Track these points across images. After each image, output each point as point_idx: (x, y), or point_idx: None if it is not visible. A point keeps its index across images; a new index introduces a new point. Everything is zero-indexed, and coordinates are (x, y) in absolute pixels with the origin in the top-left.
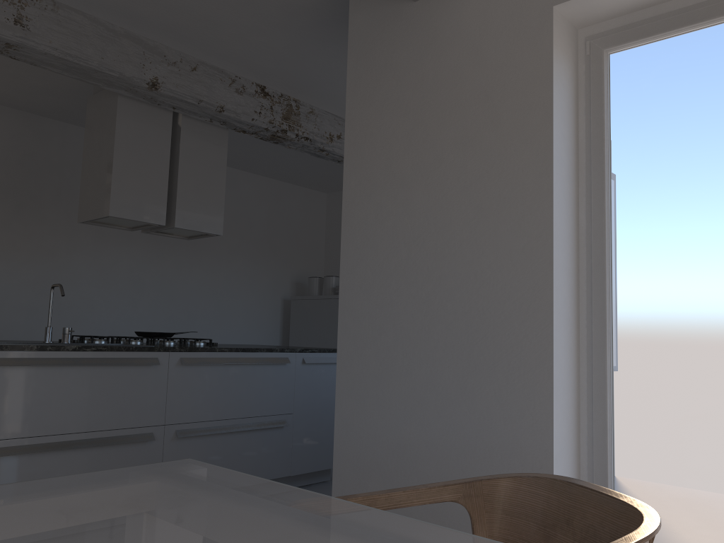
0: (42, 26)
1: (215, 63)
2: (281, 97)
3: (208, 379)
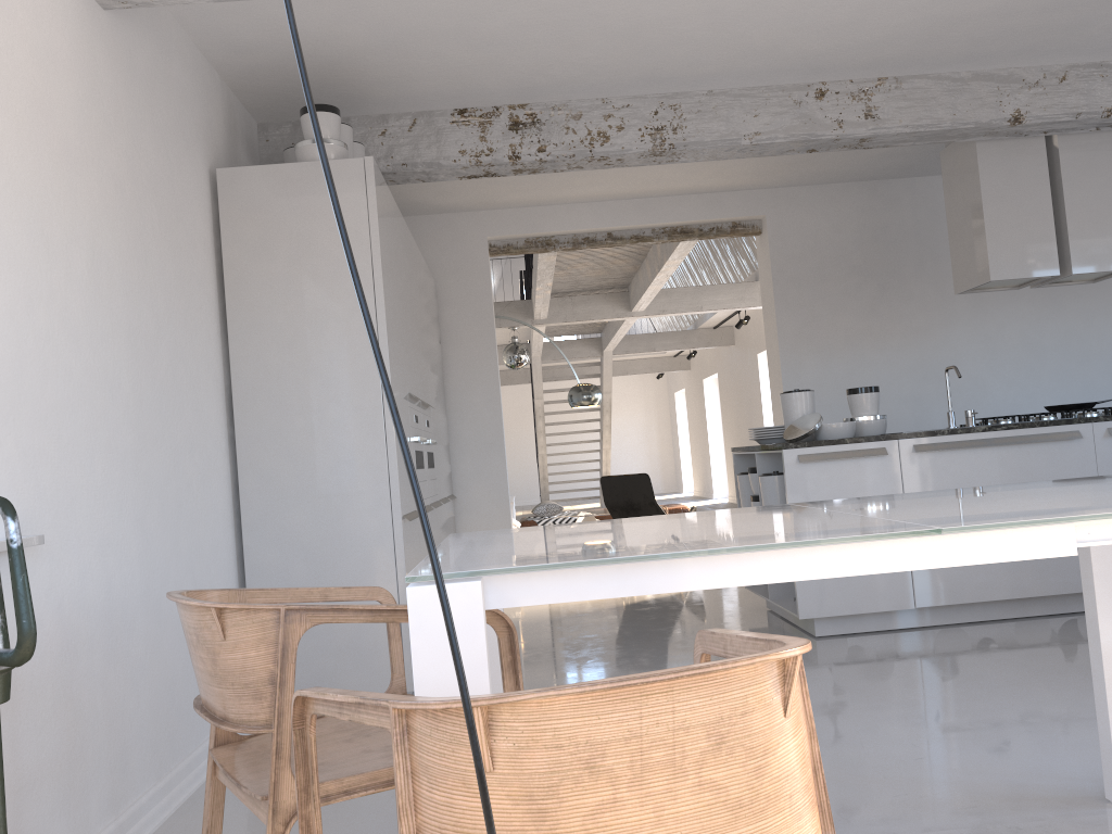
0: (889, 109)
1: (1090, 59)
2: None
3: None
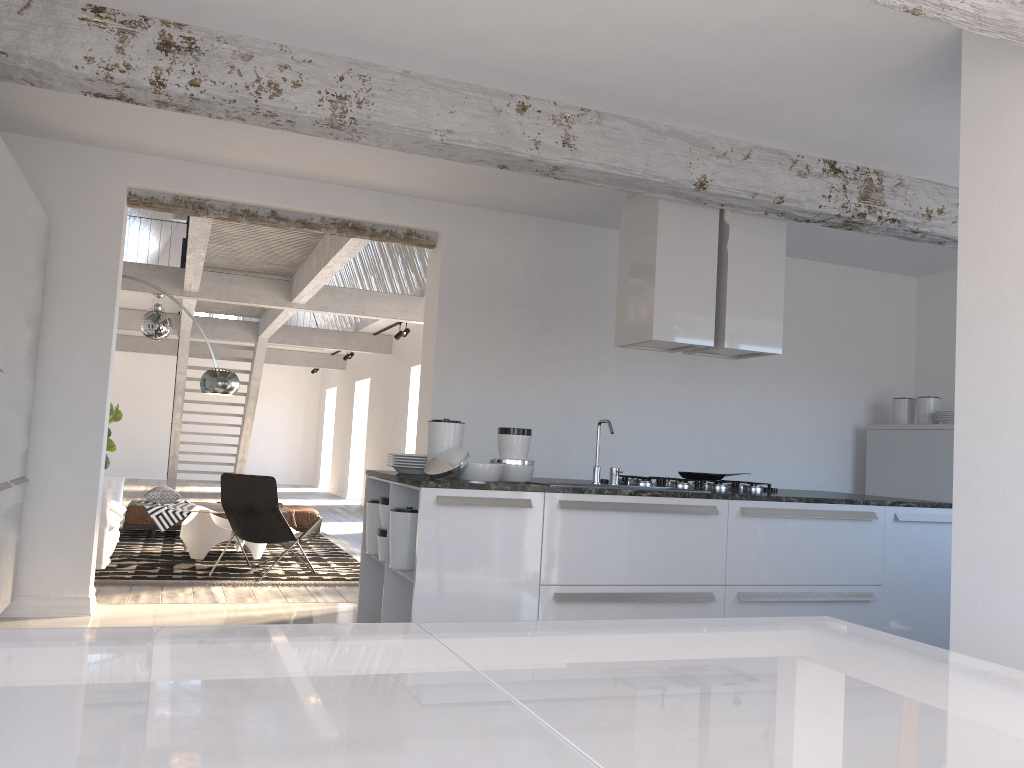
0: (588, 142)
1: (772, 144)
2: (856, 172)
3: (773, 534)
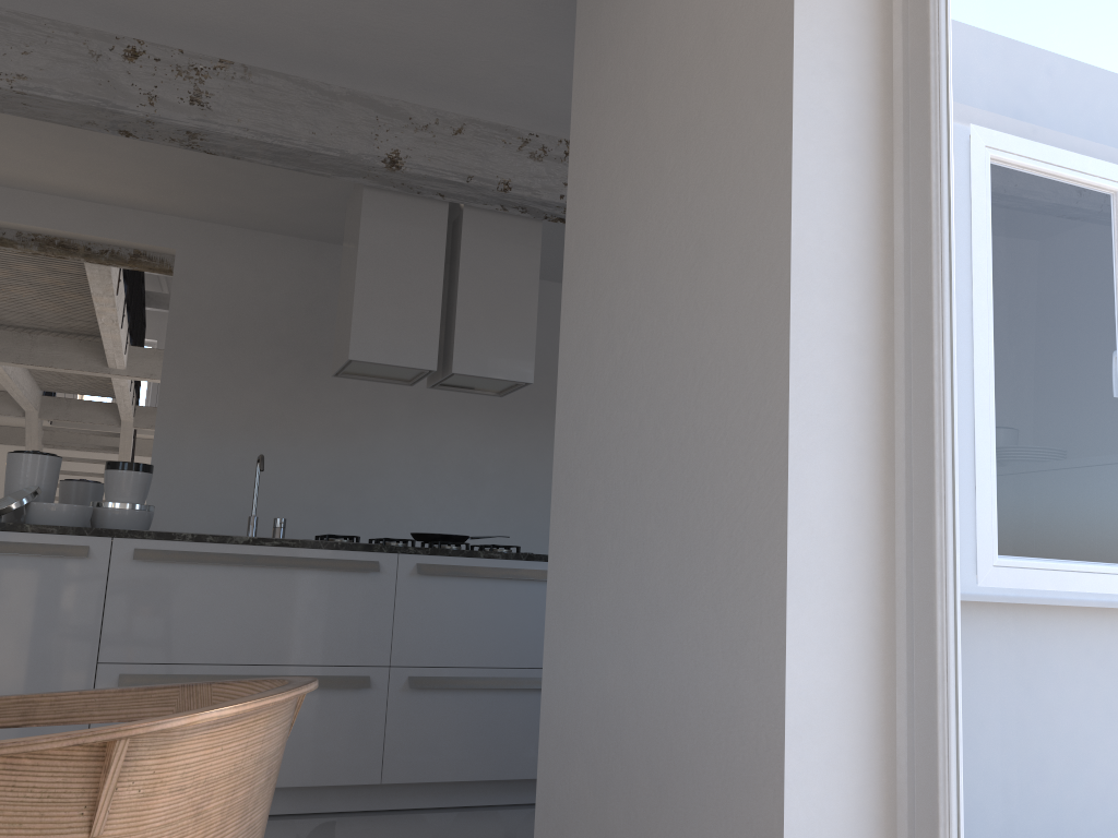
0: (228, 101)
1: (492, 118)
2: None
3: (465, 600)
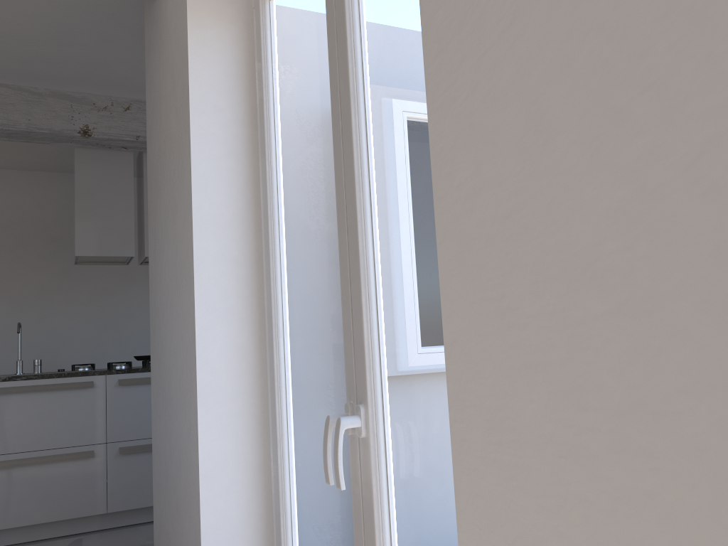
0: None
1: None
2: None
3: None
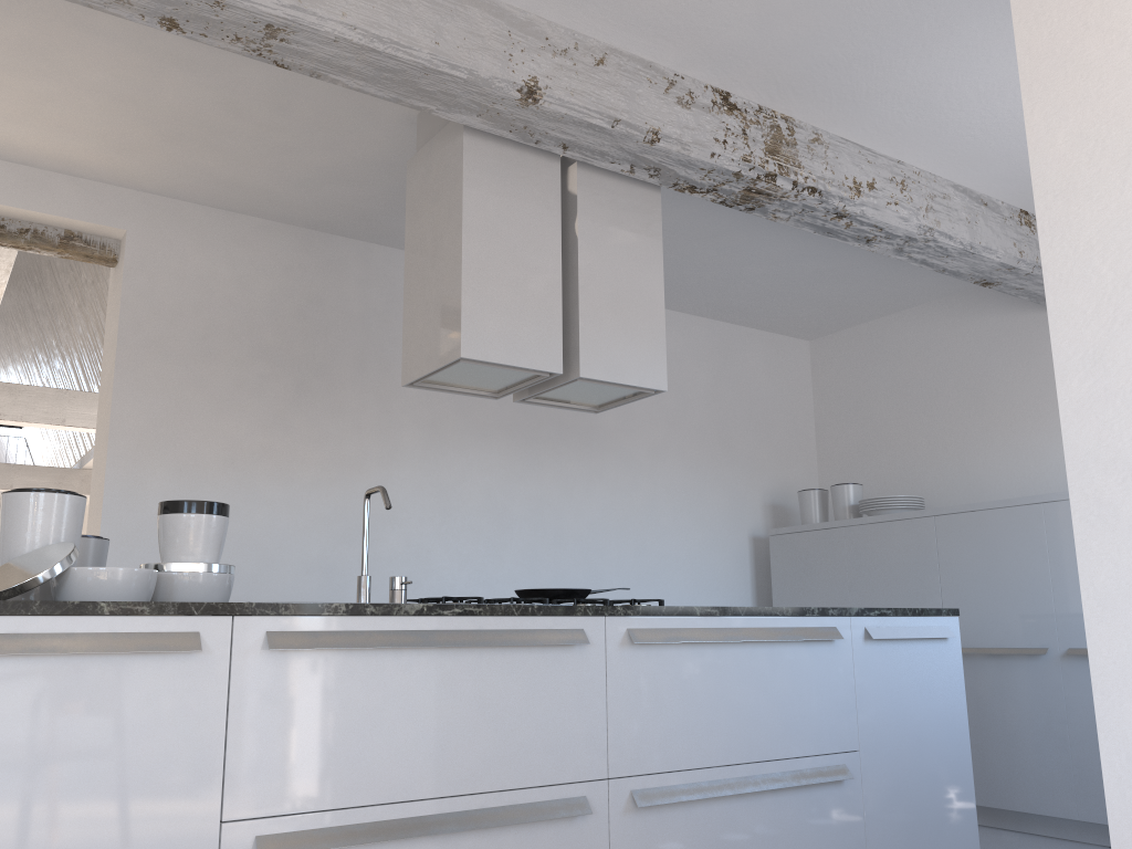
0: None
1: (638, 48)
2: (758, 113)
3: (684, 675)
